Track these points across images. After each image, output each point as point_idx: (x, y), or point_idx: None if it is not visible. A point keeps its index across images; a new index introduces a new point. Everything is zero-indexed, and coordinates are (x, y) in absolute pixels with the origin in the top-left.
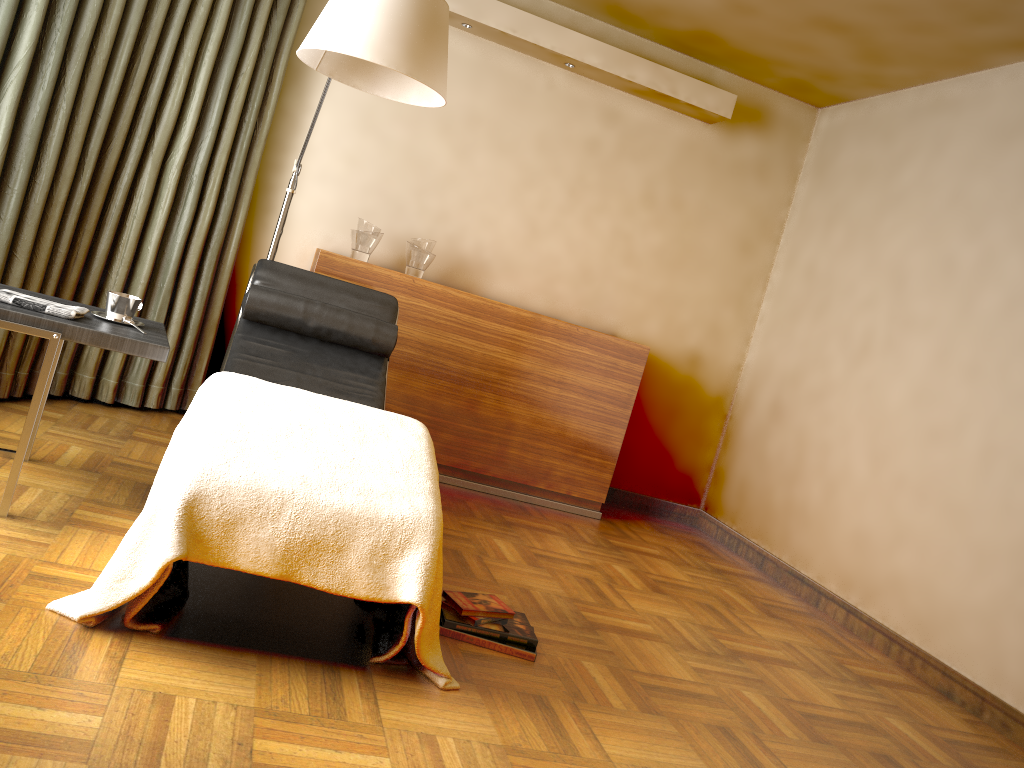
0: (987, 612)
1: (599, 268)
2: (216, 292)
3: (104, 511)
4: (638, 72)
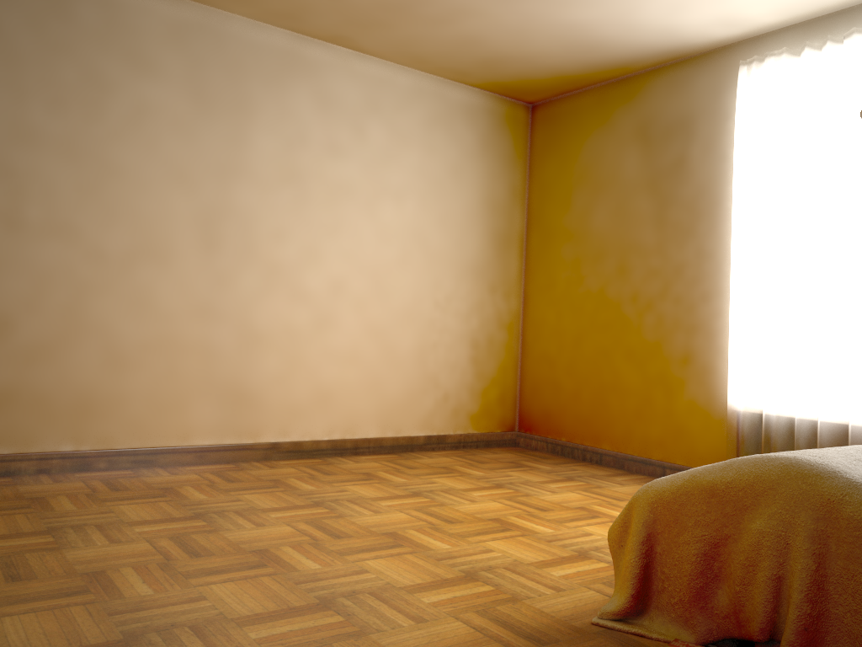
0: None
1: None
2: None
3: None
4: None
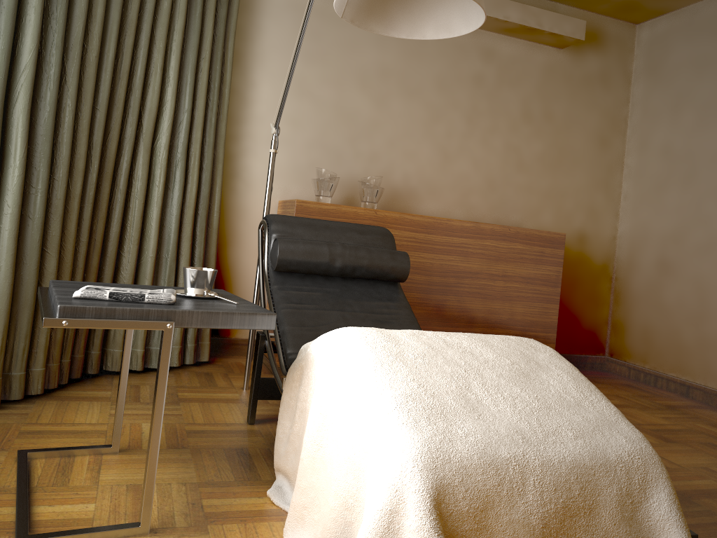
0: None
1: (500, 178)
2: (208, 253)
3: (226, 494)
4: (511, 13)
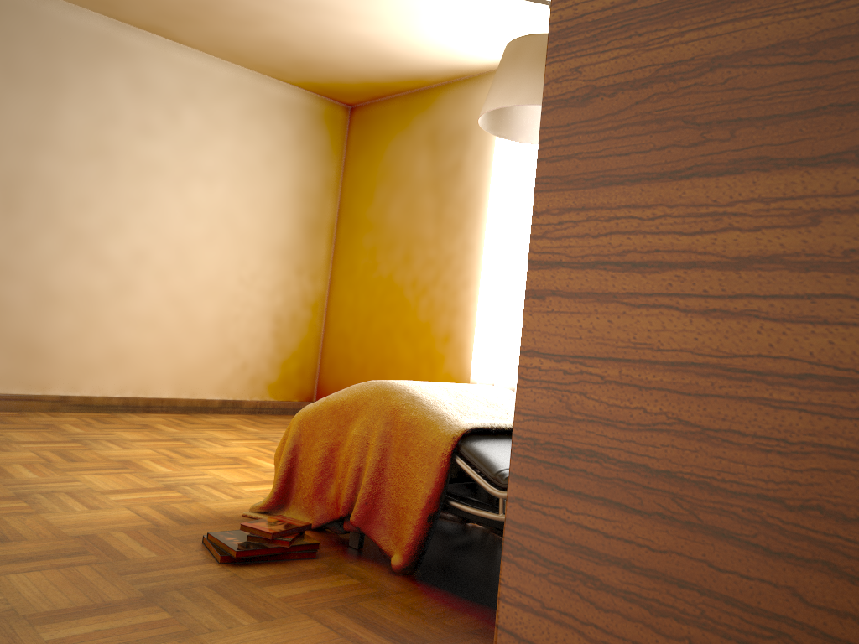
0: None
1: None
2: None
3: None
4: None
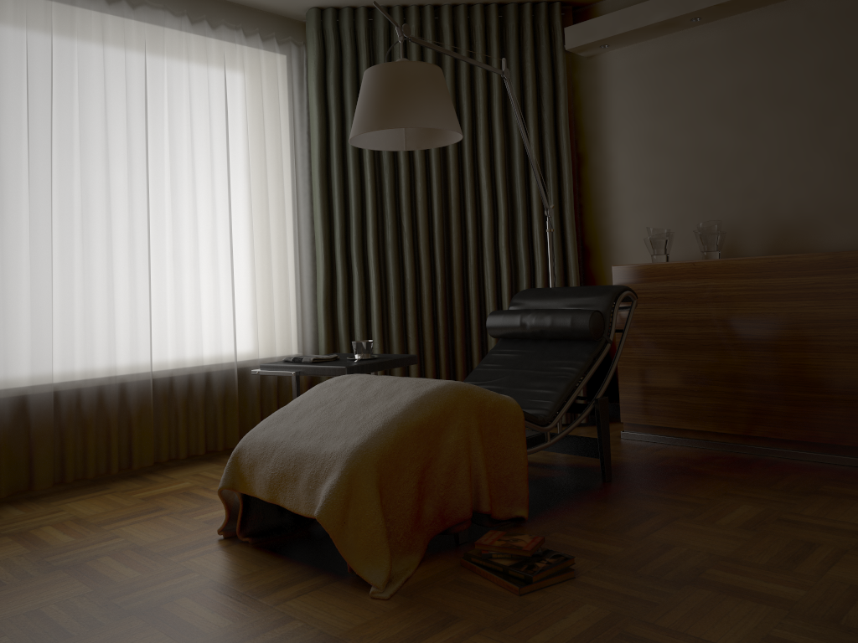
0: None
1: None
2: None
3: None
4: None
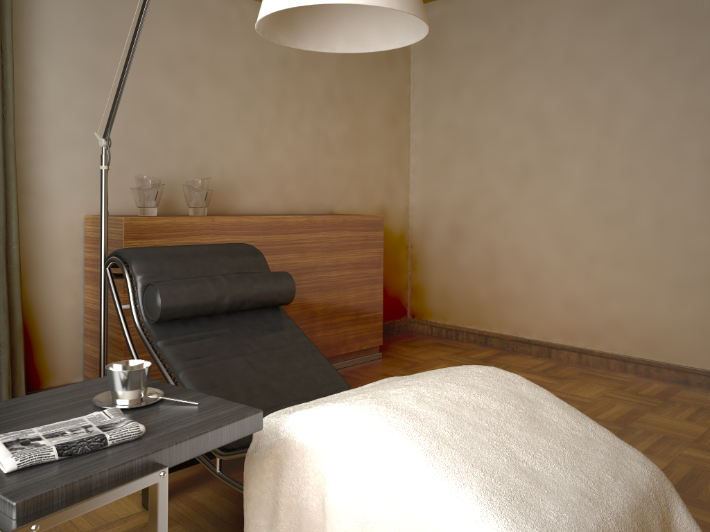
0: (697, 323)
1: (311, 163)
2: (11, 296)
3: None
4: None
